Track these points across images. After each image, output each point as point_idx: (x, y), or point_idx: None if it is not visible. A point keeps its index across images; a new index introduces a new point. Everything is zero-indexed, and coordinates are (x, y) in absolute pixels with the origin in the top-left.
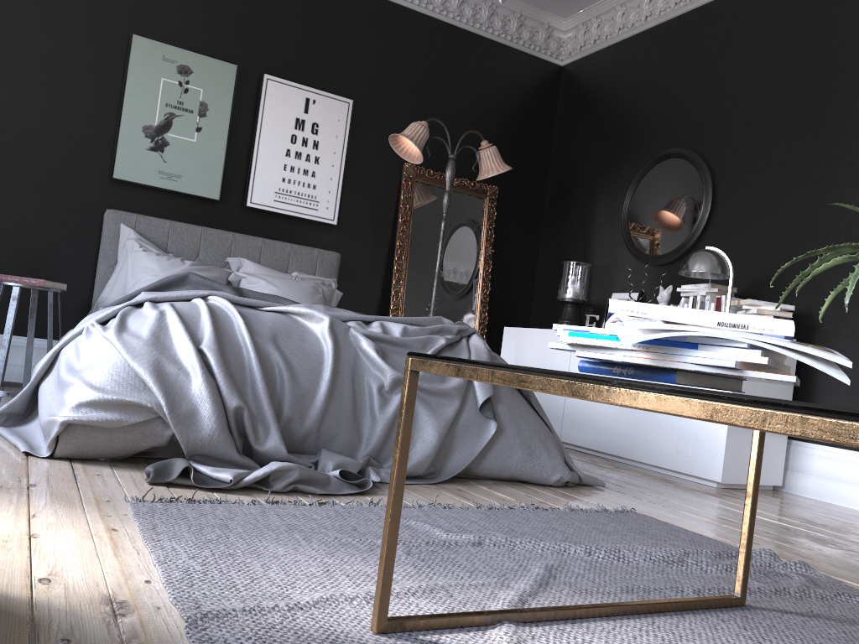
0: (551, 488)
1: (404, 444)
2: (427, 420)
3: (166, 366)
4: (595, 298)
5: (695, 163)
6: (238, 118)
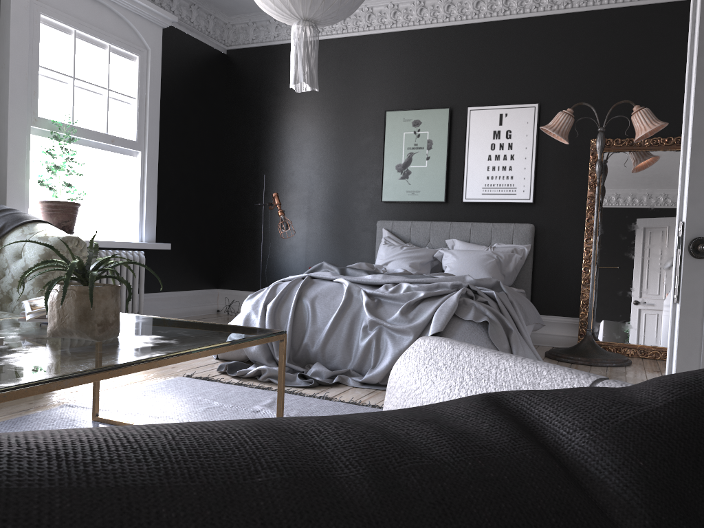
0: None
1: None
2: (388, 348)
3: (251, 316)
4: None
5: None
6: (454, 143)
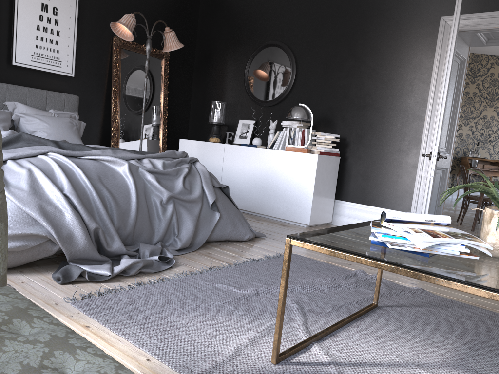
0: (244, 242)
1: (287, 279)
2: (186, 217)
3: (46, 208)
4: (228, 122)
5: (286, 52)
6: None
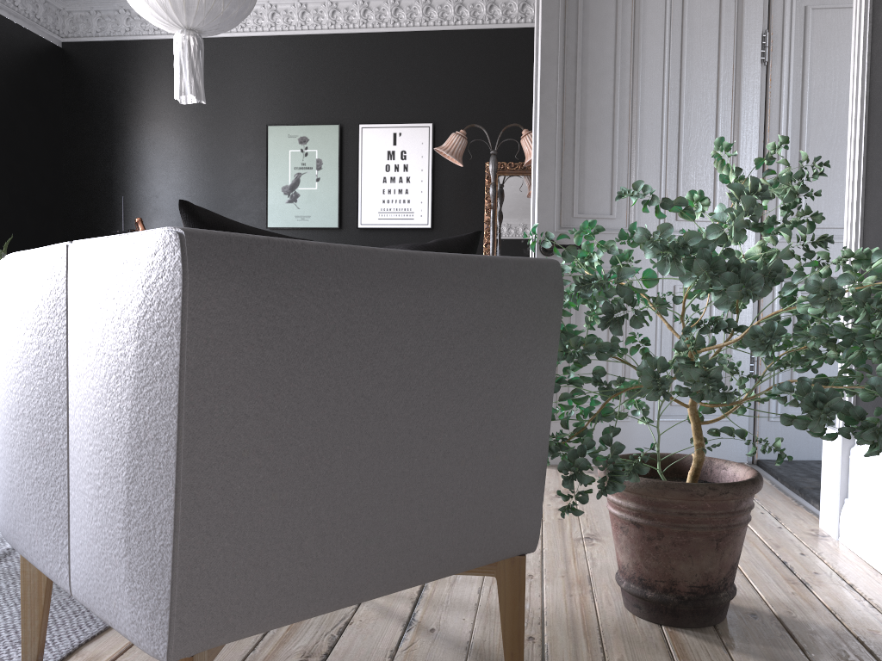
0: None
1: None
2: None
3: None
4: None
5: None
6: (346, 163)
